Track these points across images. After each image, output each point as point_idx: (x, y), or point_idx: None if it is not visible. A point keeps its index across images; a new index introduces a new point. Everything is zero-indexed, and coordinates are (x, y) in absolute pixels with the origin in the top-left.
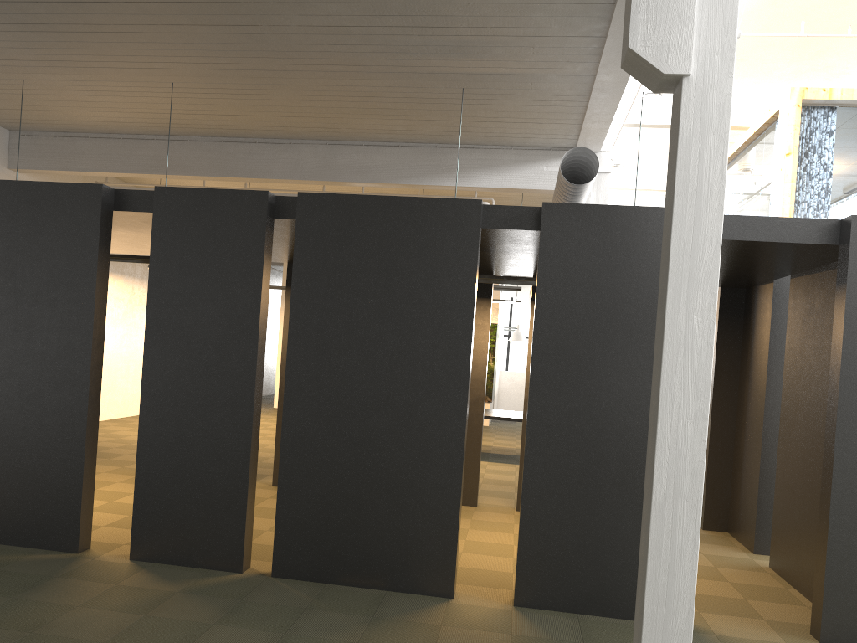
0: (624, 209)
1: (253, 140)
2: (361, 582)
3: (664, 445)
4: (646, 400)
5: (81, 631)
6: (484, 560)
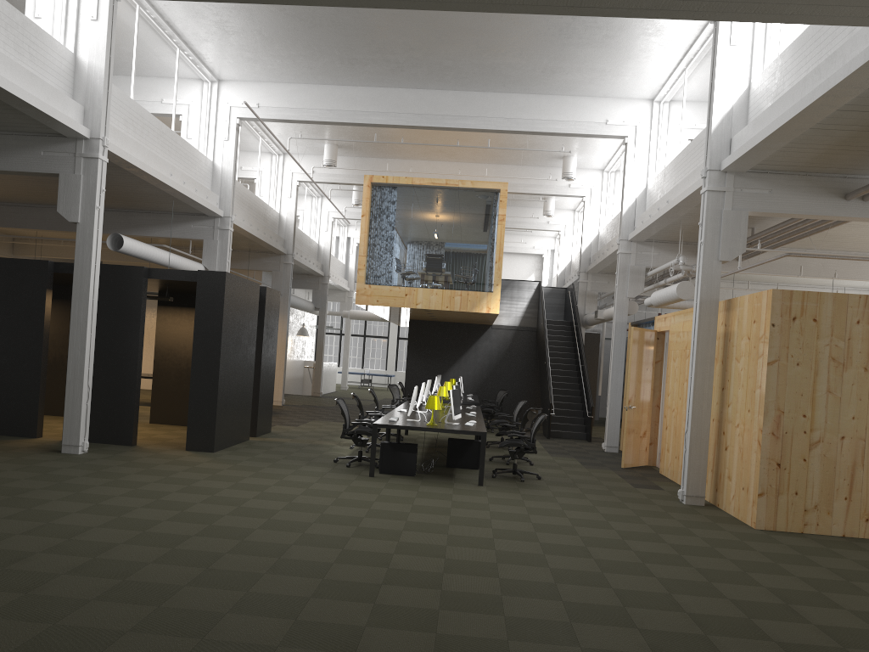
0: (108, 266)
1: (17, 204)
2: None
3: (70, 359)
4: (117, 348)
5: None
6: None
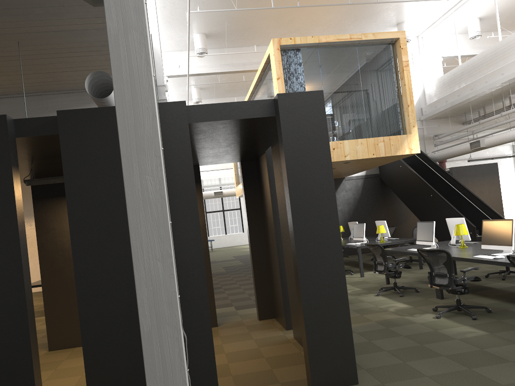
0: None
1: None
2: None
3: (142, 285)
4: None
5: None
6: None
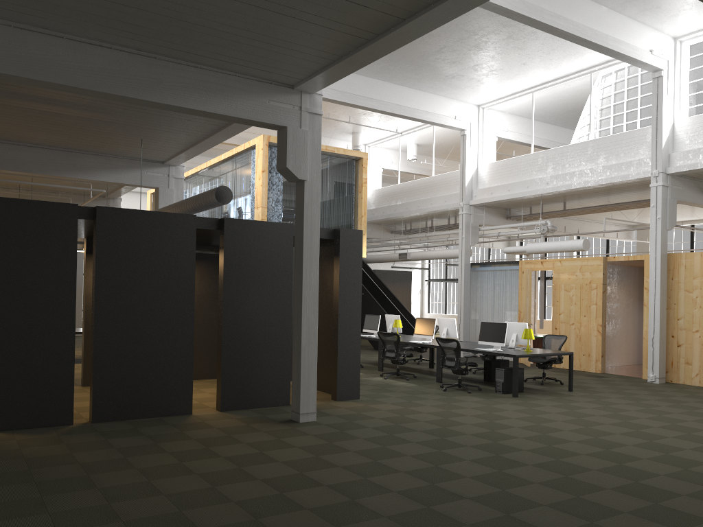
0: (259, 222)
1: None
2: (145, 415)
3: (304, 324)
4: (271, 308)
5: (49, 453)
6: None
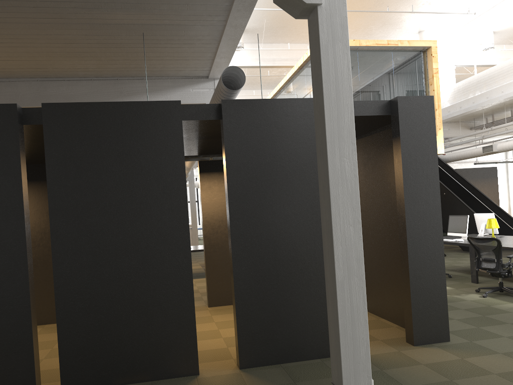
0: (273, 101)
1: None
2: (132, 379)
3: (338, 244)
4: (302, 220)
5: None
6: (205, 343)
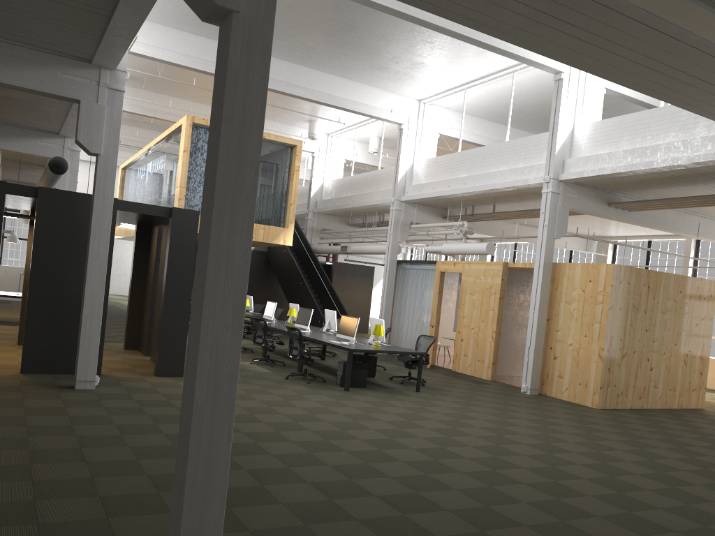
0: (78, 194)
1: None
2: None
3: (88, 294)
4: None
5: None
6: (1, 361)
